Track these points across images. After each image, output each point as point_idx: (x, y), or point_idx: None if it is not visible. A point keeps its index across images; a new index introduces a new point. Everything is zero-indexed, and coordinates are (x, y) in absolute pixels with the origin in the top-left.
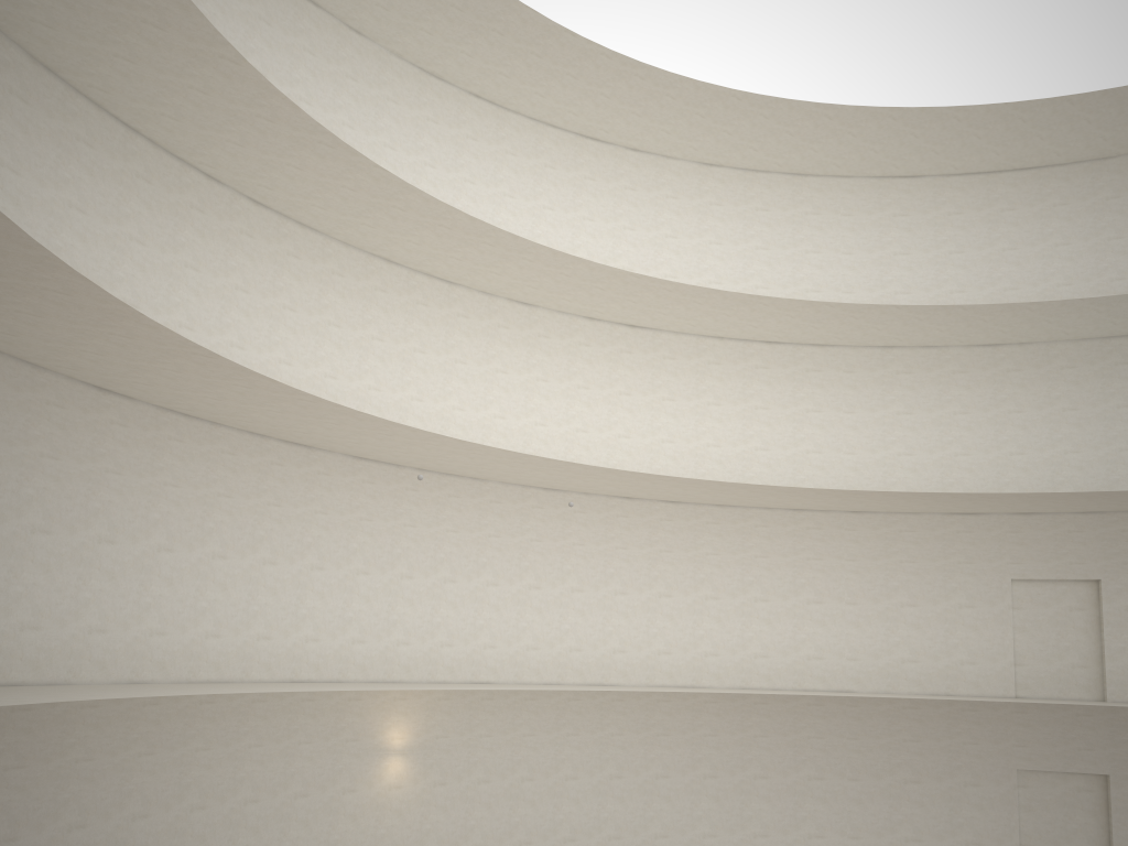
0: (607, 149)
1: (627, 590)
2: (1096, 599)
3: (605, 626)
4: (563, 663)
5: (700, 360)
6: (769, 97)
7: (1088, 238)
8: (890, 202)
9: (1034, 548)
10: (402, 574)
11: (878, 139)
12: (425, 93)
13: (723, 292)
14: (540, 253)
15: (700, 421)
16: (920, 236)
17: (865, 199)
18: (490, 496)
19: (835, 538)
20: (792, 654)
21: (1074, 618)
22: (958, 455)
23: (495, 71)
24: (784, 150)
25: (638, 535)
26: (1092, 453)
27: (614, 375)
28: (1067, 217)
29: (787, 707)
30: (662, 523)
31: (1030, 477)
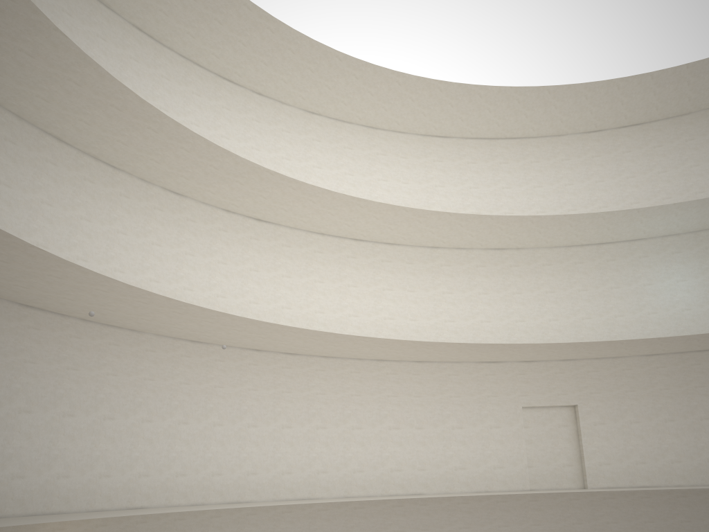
0: (239, 89)
1: (257, 424)
2: (574, 418)
3: (240, 453)
4: (207, 486)
5: (308, 249)
6: (361, 61)
7: (553, 183)
8: (431, 152)
9: (535, 384)
10: (64, 412)
11: (428, 105)
12: (96, 15)
13: (333, 193)
14: (196, 144)
15: (309, 293)
16: (451, 175)
17: (415, 149)
18: (146, 345)
19: (406, 380)
20: (380, 468)
21: (562, 432)
22: (483, 322)
23: (156, 7)
24: (365, 106)
25: (265, 380)
26: (565, 320)
27: (245, 255)
28: (540, 170)
29: (378, 510)
30: (283, 370)
31: (529, 337)
